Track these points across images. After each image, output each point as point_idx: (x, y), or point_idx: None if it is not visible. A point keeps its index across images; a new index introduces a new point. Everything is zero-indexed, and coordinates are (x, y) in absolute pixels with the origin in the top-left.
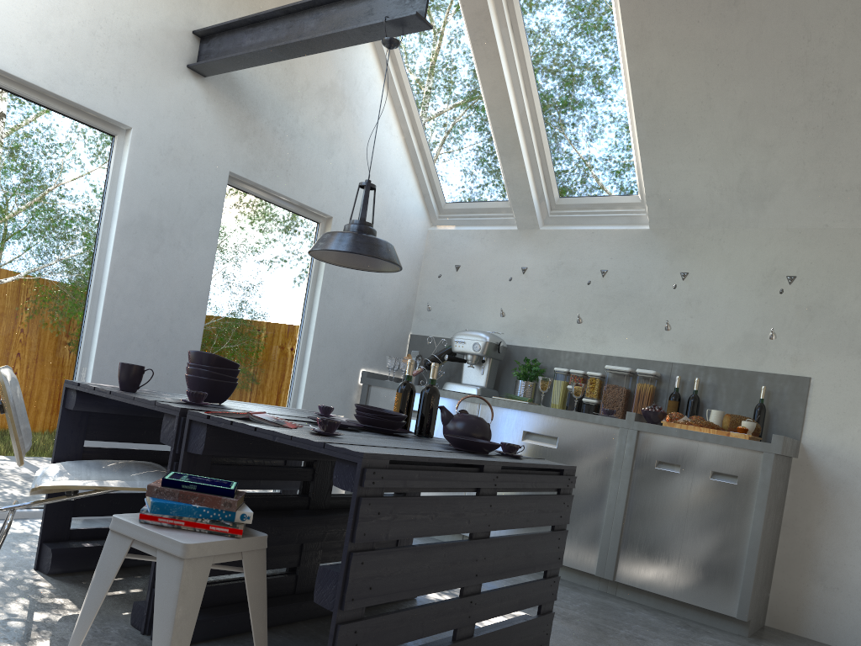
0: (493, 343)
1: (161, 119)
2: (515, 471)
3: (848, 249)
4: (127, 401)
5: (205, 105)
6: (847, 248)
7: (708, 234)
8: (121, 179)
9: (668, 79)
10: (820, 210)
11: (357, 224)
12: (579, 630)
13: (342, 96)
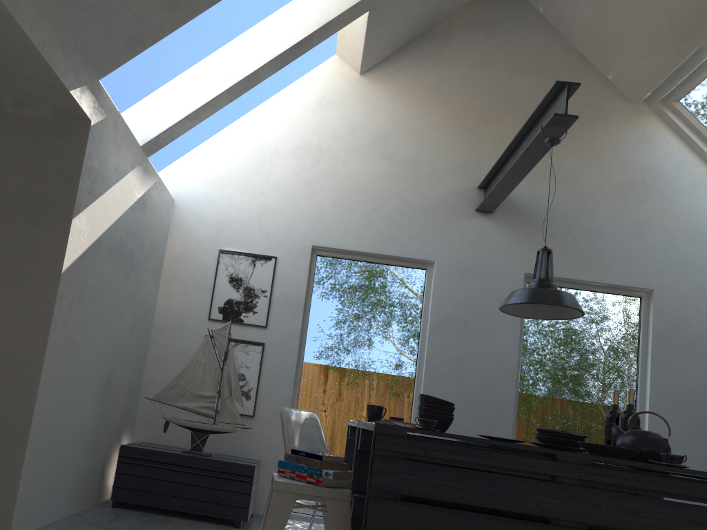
0: None
1: (457, 249)
2: (628, 470)
3: None
4: (353, 425)
5: (494, 231)
6: None
7: None
8: (430, 295)
9: None
10: None
11: (533, 281)
12: None
13: (644, 186)
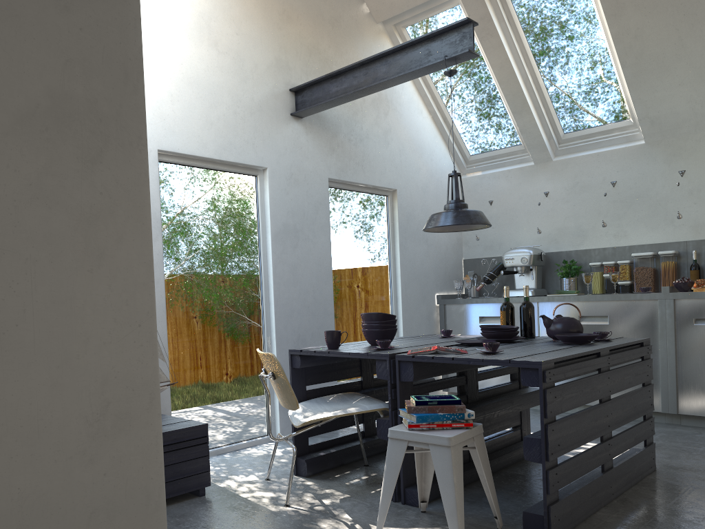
0: (536, 254)
1: (282, 155)
2: (615, 351)
3: None
4: (344, 356)
5: (305, 137)
6: None
7: (695, 137)
8: (267, 204)
9: (644, 33)
10: None
11: (455, 203)
12: (669, 453)
13: (386, 100)
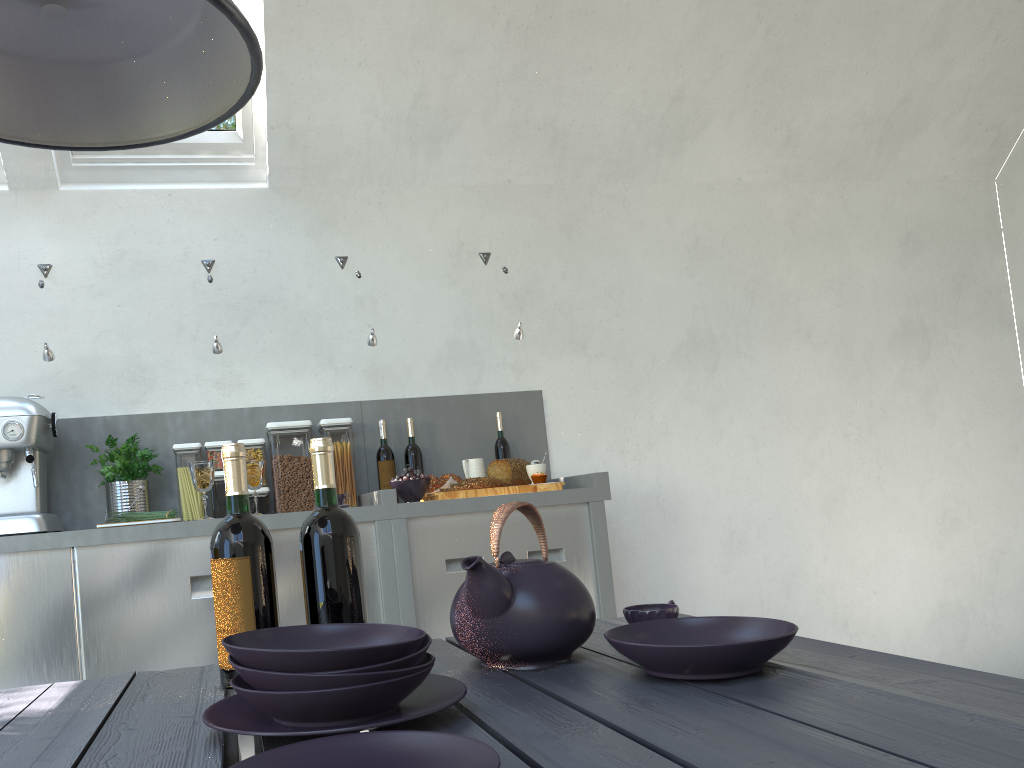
0: (45, 417)
1: None
2: None
3: (540, 213)
4: None
5: None
6: (538, 212)
7: (361, 195)
8: None
9: None
10: (505, 158)
11: None
12: None
13: None
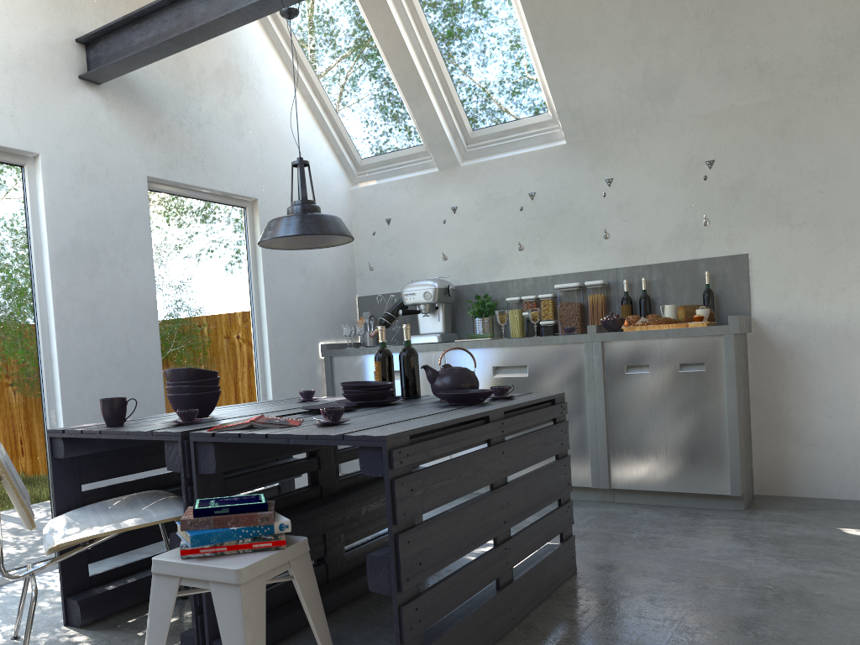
0: (443, 288)
1: (67, 137)
2: (515, 413)
3: (757, 123)
4: (121, 437)
5: (107, 114)
6: (755, 123)
7: (623, 136)
8: (41, 209)
9: None
10: (724, 92)
11: (300, 204)
12: (596, 544)
13: (238, 74)
